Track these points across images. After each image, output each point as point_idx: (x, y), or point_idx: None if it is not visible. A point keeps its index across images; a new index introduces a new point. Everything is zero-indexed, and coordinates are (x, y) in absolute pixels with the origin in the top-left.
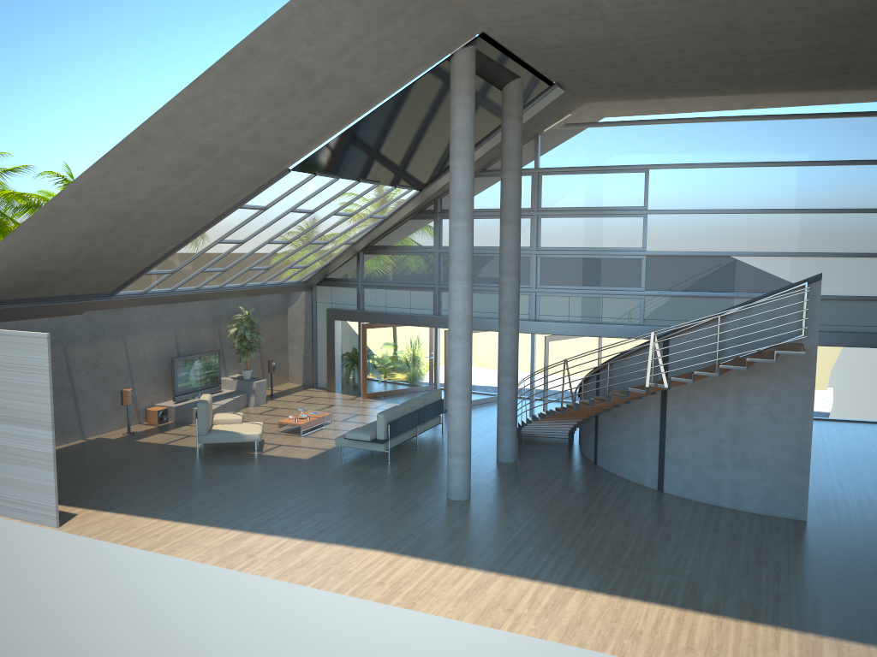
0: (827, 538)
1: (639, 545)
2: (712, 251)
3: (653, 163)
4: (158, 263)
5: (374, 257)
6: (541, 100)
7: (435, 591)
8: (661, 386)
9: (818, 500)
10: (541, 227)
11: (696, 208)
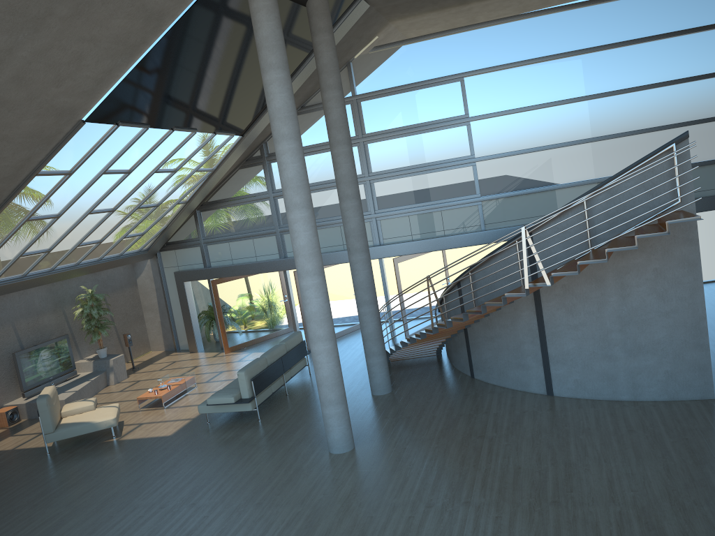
0: None
1: (558, 469)
2: (537, 146)
3: (467, 71)
4: None
5: (211, 212)
6: (348, 17)
7: None
8: (542, 285)
9: None
10: (369, 152)
11: (515, 107)
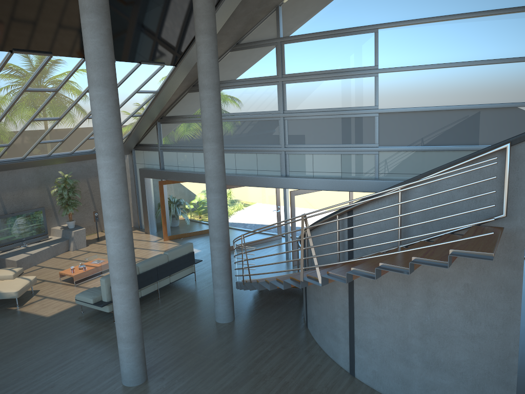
0: None
1: None
2: (441, 105)
3: (382, 23)
4: None
5: (167, 125)
6: None
7: None
8: (317, 281)
9: None
10: (286, 92)
11: (425, 63)
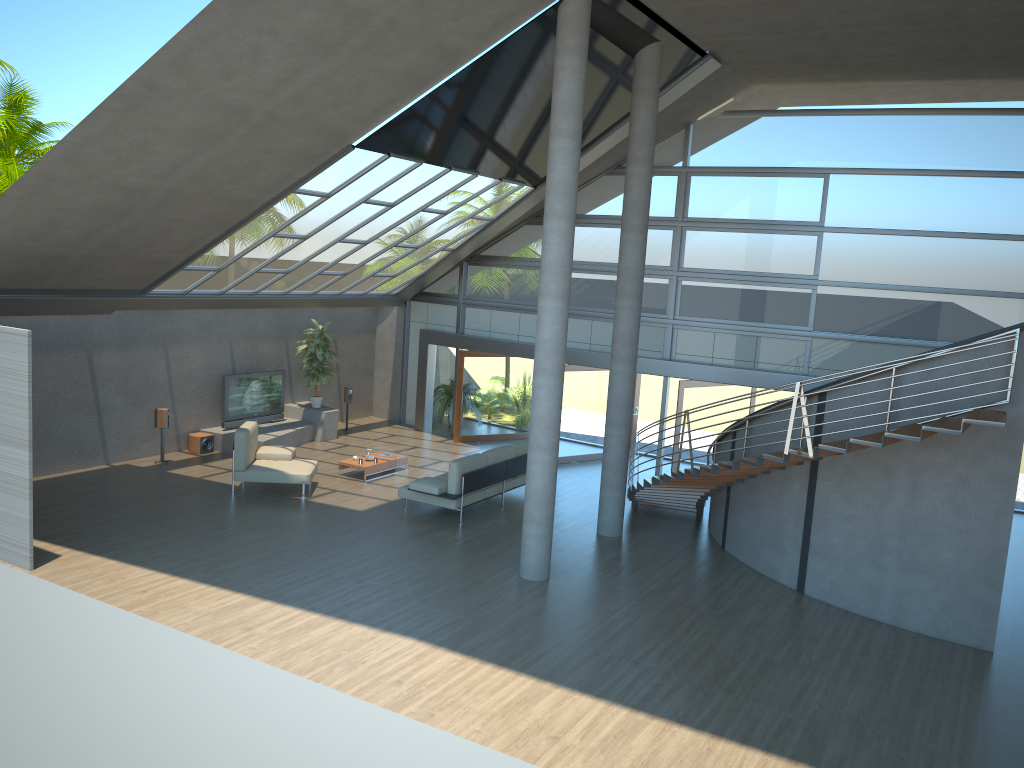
0: (1018, 679)
1: (754, 663)
2: (905, 284)
3: (836, 167)
4: (197, 257)
5: (480, 269)
6: (690, 75)
7: (465, 701)
8: (805, 454)
9: (1014, 625)
10: (686, 242)
11: (889, 227)
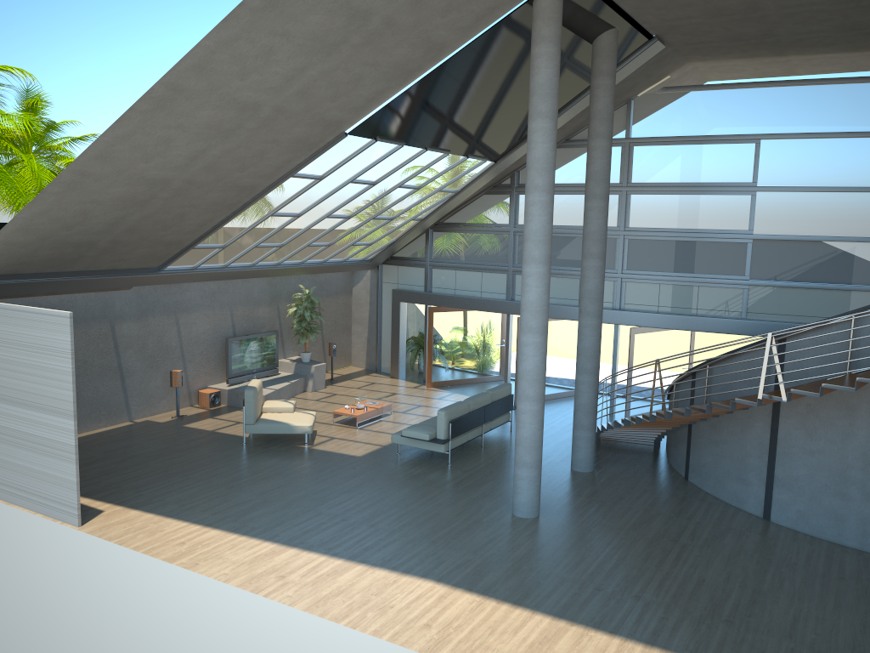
0: None
1: (744, 593)
2: (833, 235)
3: (766, 133)
4: (206, 237)
5: (444, 234)
6: (637, 57)
7: (491, 642)
8: (778, 399)
9: None
10: (631, 204)
11: (816, 185)
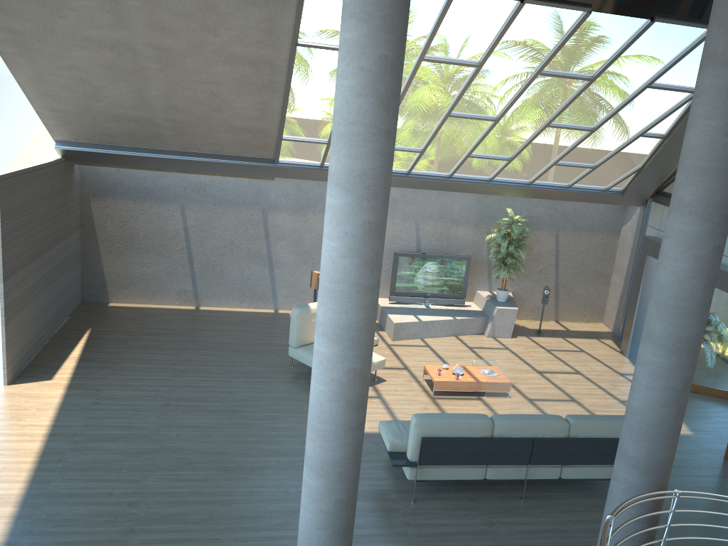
0: None
1: None
2: None
3: None
4: (281, 126)
5: None
6: None
7: None
8: None
9: None
10: None
11: None
